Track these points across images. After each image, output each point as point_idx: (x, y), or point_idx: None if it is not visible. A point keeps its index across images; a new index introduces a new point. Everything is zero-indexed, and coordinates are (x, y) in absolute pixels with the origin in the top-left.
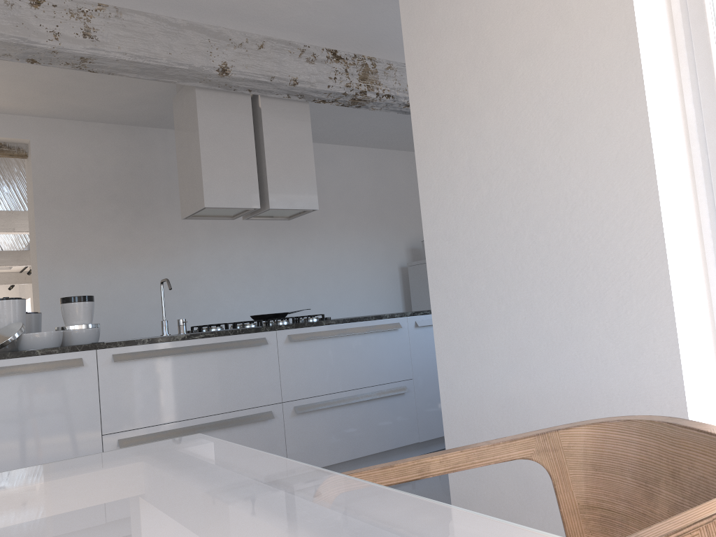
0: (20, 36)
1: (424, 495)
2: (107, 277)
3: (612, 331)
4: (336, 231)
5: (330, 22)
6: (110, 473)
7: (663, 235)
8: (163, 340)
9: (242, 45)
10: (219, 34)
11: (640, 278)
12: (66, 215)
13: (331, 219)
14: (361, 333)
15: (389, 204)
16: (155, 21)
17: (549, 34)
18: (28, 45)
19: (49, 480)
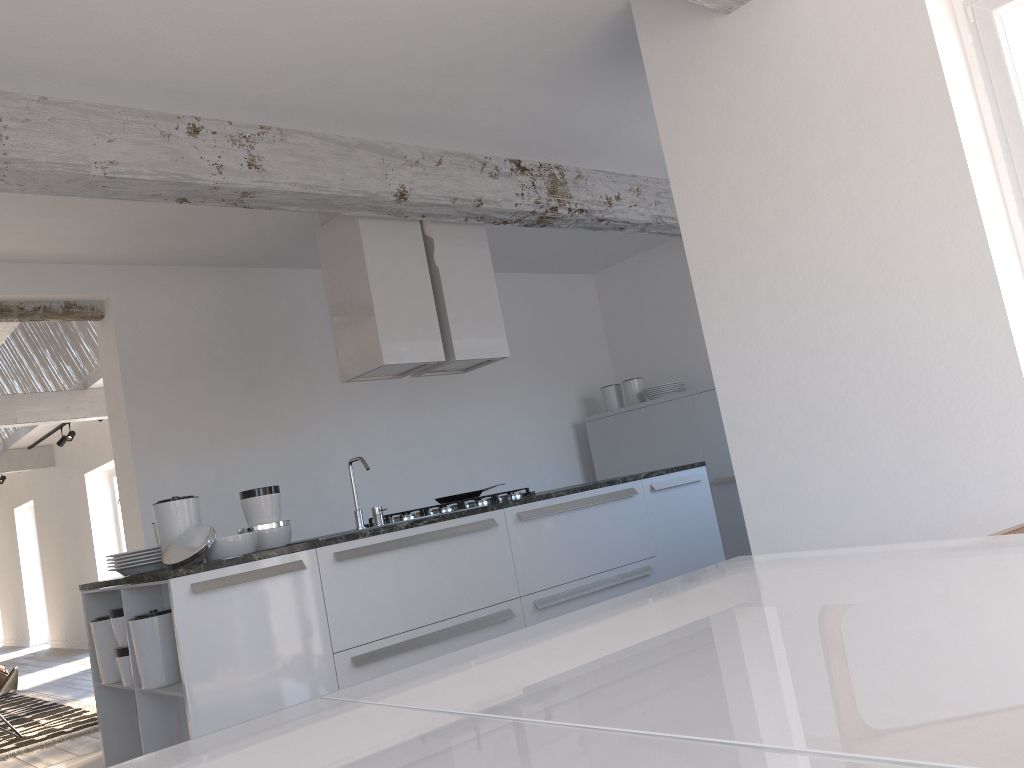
0: (181, 173)
1: None
2: (220, 469)
3: (968, 455)
4: (492, 384)
5: (523, 129)
6: (759, 571)
7: (1016, 351)
8: (385, 530)
9: (419, 162)
10: (392, 152)
11: (994, 397)
12: (163, 391)
13: (485, 368)
14: (596, 503)
15: (552, 344)
16: (323, 141)
17: (859, 151)
18: (188, 183)
19: (714, 581)
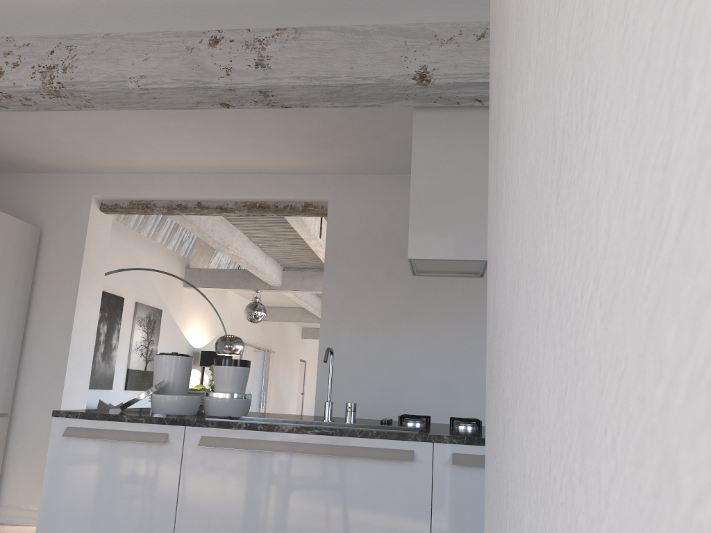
0: (194, 79)
1: None
2: (386, 343)
3: None
4: None
5: None
6: None
7: None
8: (264, 428)
9: (453, 39)
10: (420, 32)
11: None
12: (353, 273)
13: None
14: None
15: None
16: (339, 33)
17: None
18: (204, 87)
19: None
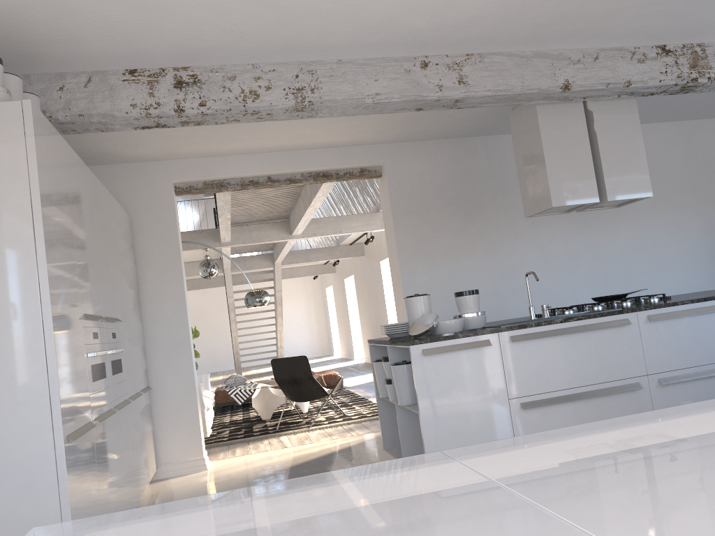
0: (417, 94)
1: None
2: (450, 270)
3: None
4: (648, 209)
5: (665, 23)
6: None
7: None
8: (545, 323)
9: (580, 60)
10: (559, 56)
11: None
12: (415, 221)
13: None
14: None
15: (702, 176)
16: (508, 57)
17: None
18: (421, 99)
19: (711, 412)
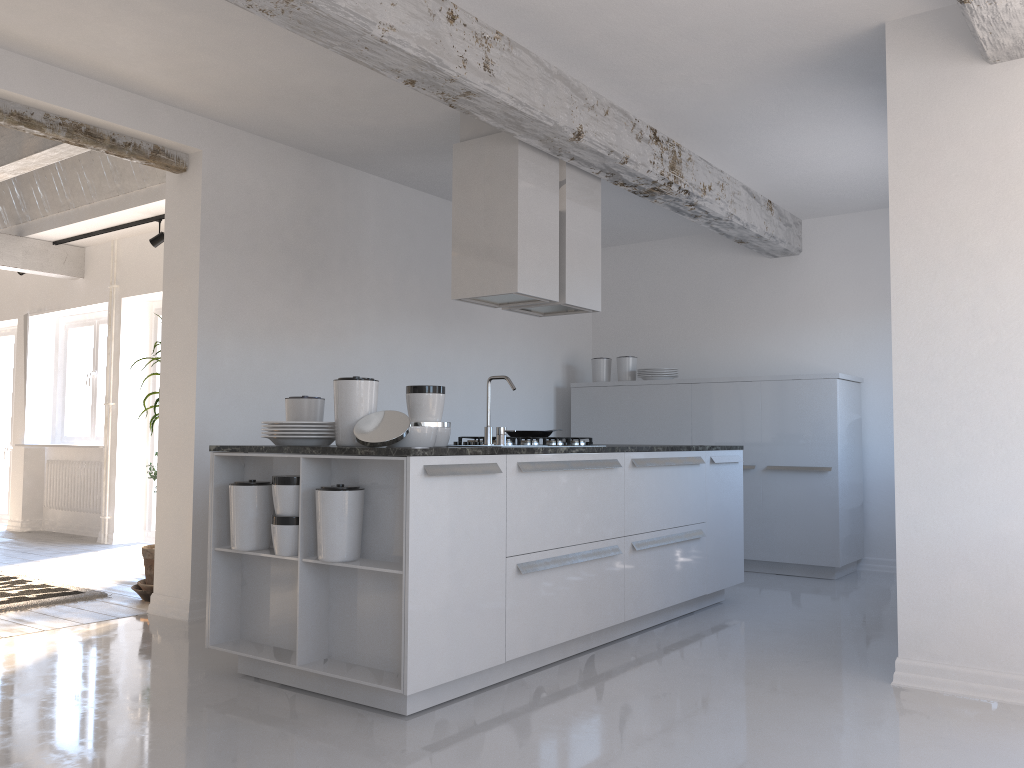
0: (437, 56)
1: (778, 645)
2: (271, 357)
3: None
4: (501, 332)
5: (689, 103)
6: None
7: None
8: (551, 450)
9: (594, 107)
10: (578, 90)
11: None
12: (234, 264)
13: (498, 315)
14: (680, 464)
15: None
16: (535, 63)
17: None
18: (437, 68)
19: None
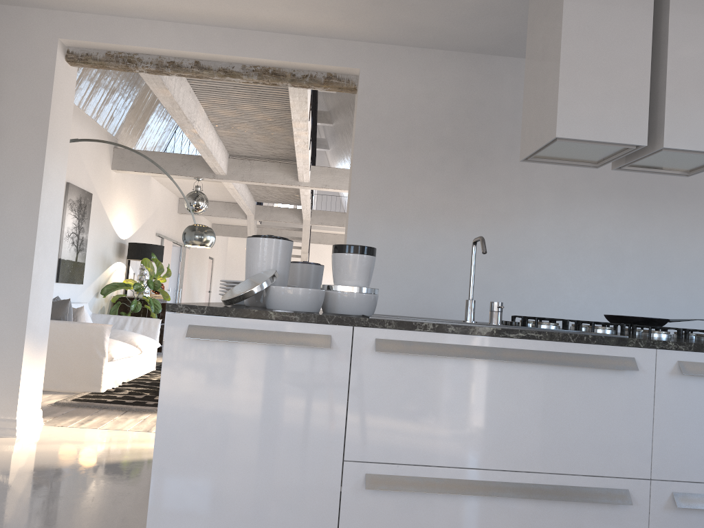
0: None
1: None
2: (422, 238)
3: None
4: None
5: None
6: None
7: None
8: (456, 330)
9: None
10: None
11: None
12: (387, 159)
13: None
14: None
15: None
16: None
17: None
18: None
19: None
